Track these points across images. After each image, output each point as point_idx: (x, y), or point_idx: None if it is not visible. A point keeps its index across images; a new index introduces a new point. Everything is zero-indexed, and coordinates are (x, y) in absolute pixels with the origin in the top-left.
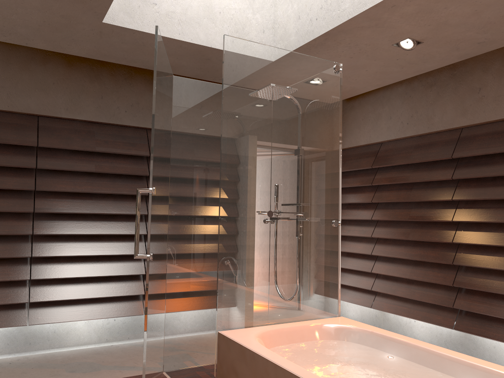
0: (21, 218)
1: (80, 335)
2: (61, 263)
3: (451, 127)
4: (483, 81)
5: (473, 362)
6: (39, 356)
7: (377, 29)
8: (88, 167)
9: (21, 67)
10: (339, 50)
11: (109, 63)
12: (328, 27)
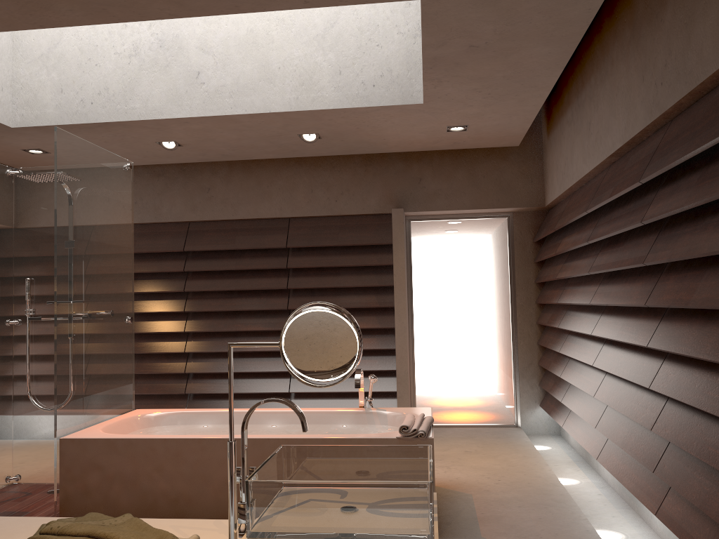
0: None
1: None
2: None
3: (180, 220)
4: (212, 183)
5: (274, 410)
6: None
7: (156, 131)
8: None
9: None
10: (101, 135)
11: None
12: (110, 118)
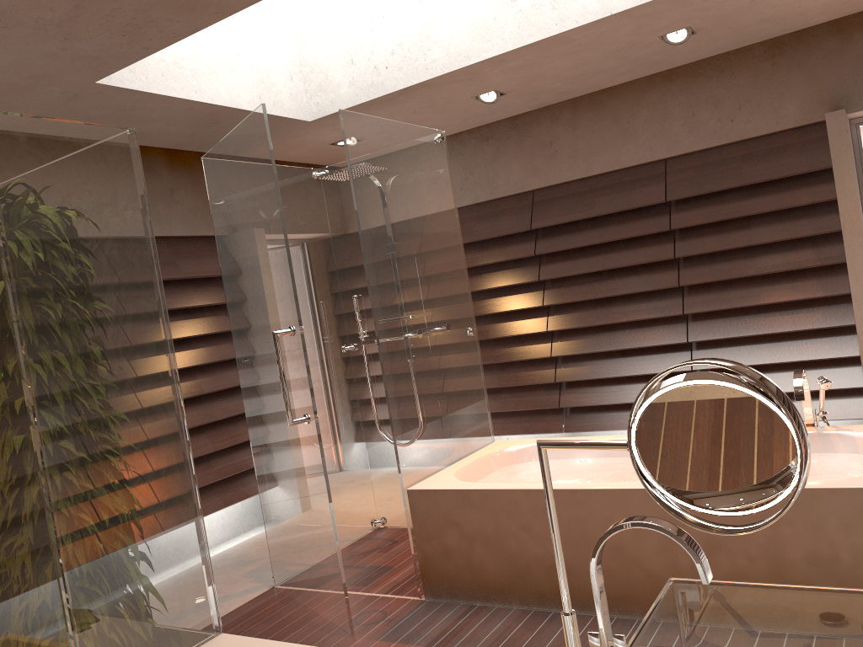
0: None
1: None
2: None
3: (521, 191)
4: (554, 134)
5: None
6: None
7: (467, 83)
8: None
9: None
10: (406, 105)
11: None
12: (409, 81)
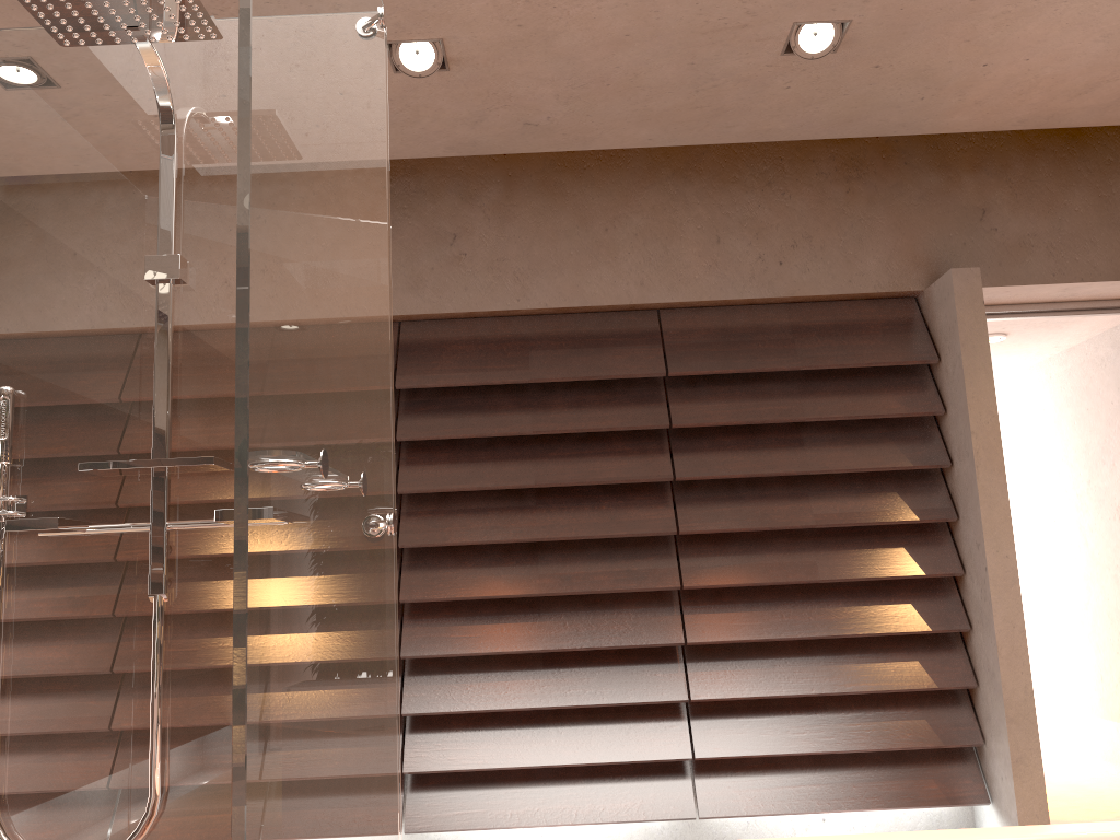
0: None
1: None
2: None
3: None
4: (463, 222)
5: None
6: None
7: None
8: None
9: None
10: None
11: None
12: None
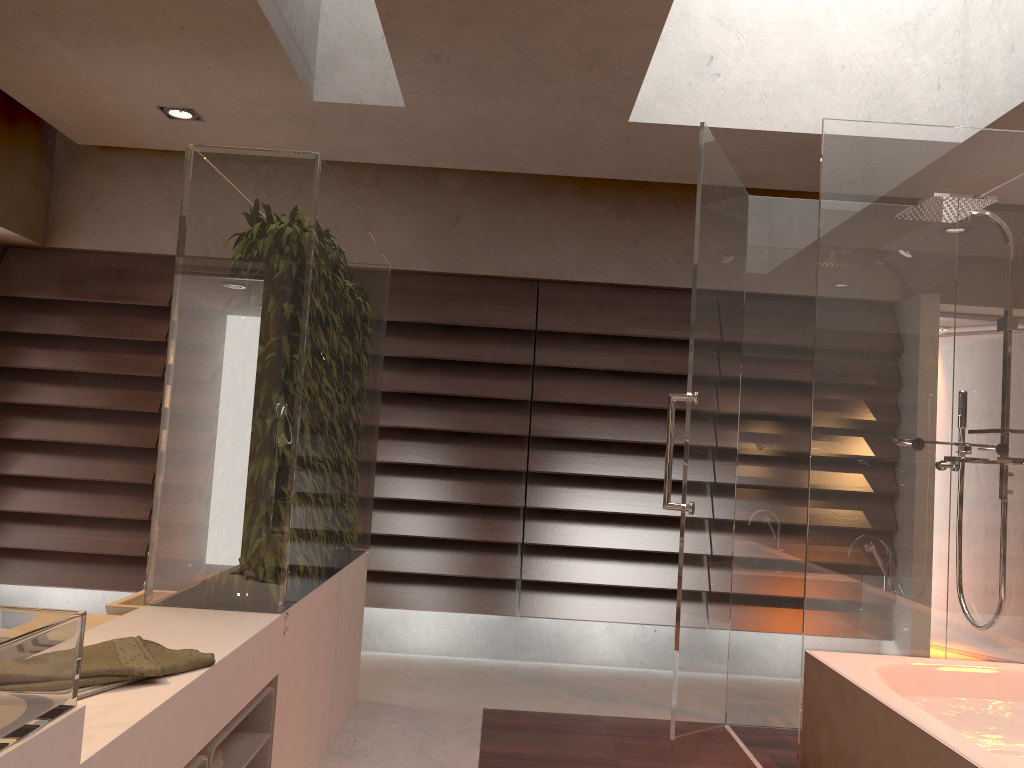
0: (512, 445)
1: (598, 647)
2: (569, 521)
3: None
4: None
5: None
6: (532, 667)
7: None
8: (613, 362)
9: (514, 206)
10: None
11: (649, 182)
12: None
